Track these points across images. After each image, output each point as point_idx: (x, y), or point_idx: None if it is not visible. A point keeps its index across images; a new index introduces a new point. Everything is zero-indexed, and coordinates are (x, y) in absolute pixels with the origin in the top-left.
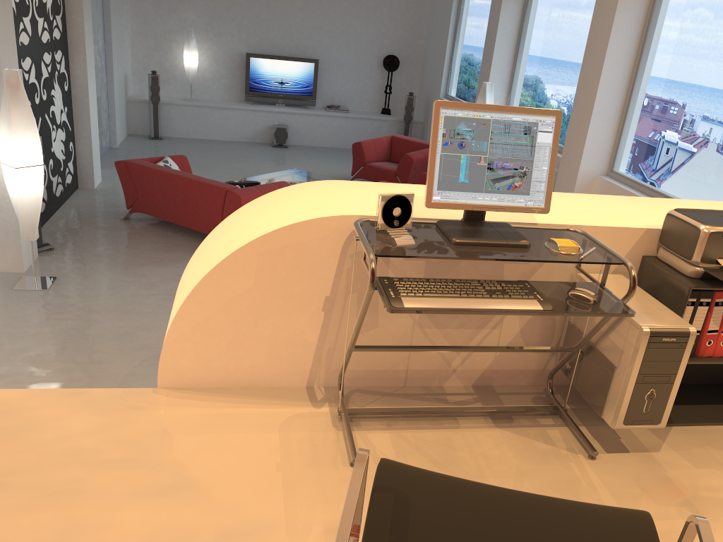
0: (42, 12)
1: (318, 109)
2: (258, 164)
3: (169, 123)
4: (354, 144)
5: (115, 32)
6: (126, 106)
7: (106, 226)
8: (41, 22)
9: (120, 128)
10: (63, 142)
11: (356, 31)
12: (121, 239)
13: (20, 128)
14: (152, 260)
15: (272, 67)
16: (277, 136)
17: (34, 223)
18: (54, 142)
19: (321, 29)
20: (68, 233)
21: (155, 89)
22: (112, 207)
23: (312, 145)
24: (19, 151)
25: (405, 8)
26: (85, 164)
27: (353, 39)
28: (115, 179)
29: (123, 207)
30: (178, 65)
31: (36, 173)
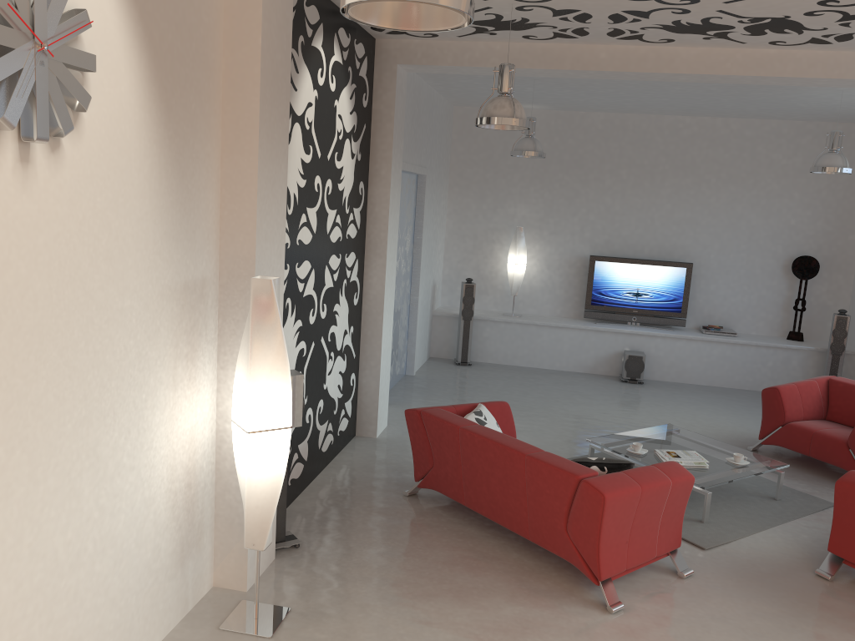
0: (336, 202)
1: (688, 330)
2: (604, 409)
3: (481, 345)
4: (766, 389)
5: (427, 231)
6: (431, 322)
7: (381, 506)
8: (332, 215)
9: (420, 350)
10: (342, 373)
11: (750, 224)
12: (400, 535)
13: (264, 369)
14: (444, 587)
15: (624, 273)
16: (628, 367)
17: (266, 521)
18: (329, 375)
19: (697, 222)
20: (327, 516)
21: (468, 302)
22: (395, 471)
23: (679, 381)
24: (256, 405)
25: (828, 190)
26: (367, 403)
27: (745, 235)
28: (405, 424)
29: (411, 472)
30: (500, 272)
31: (278, 441)
